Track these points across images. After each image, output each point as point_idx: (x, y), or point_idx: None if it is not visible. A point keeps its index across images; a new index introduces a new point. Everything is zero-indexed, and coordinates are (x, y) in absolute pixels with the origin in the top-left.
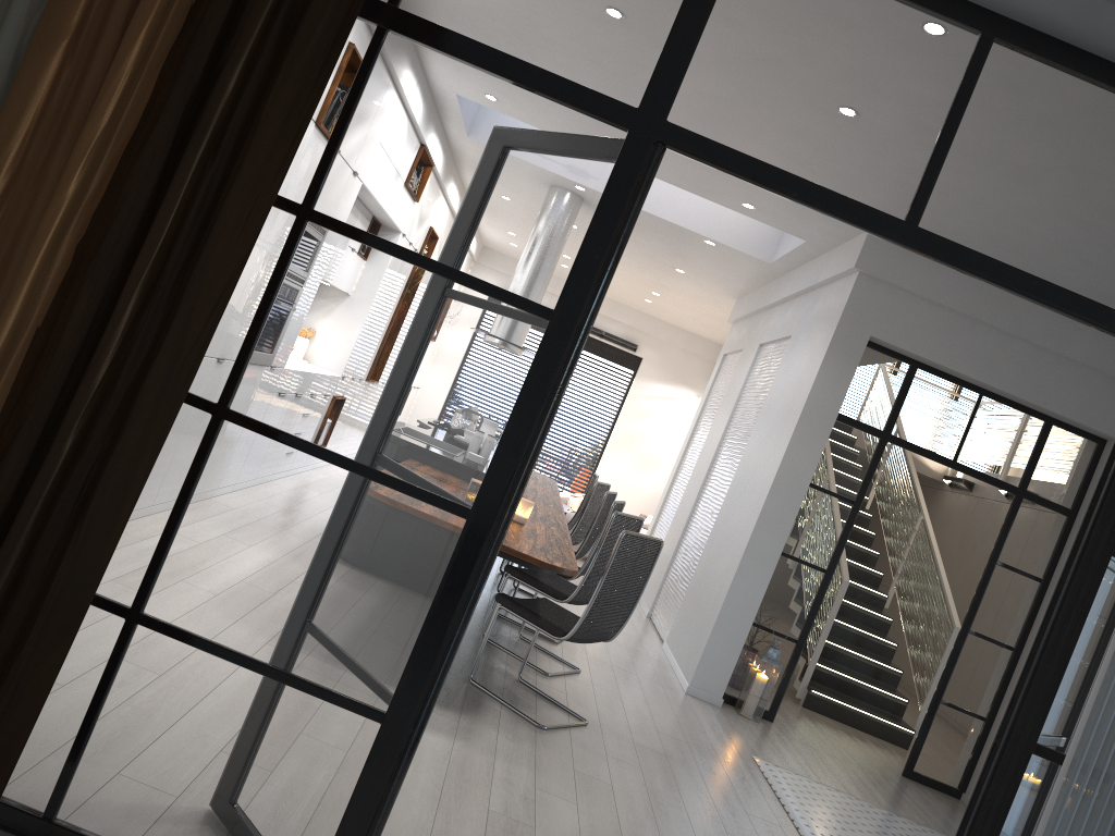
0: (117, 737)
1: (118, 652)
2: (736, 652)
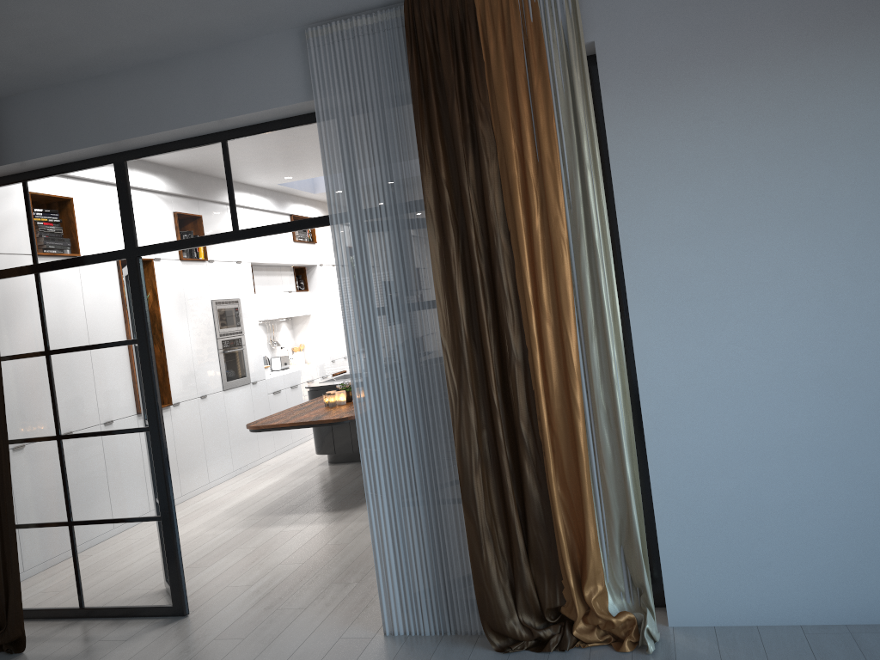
0: (87, 568)
1: (72, 538)
2: None
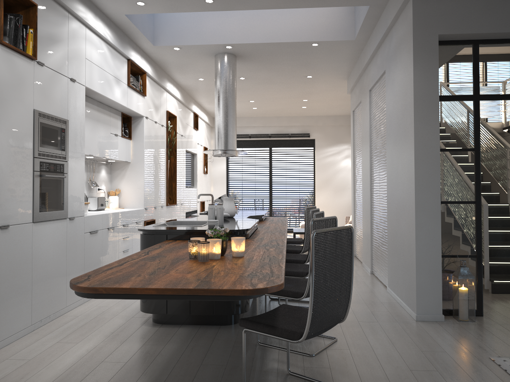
0: None
1: None
2: (439, 280)
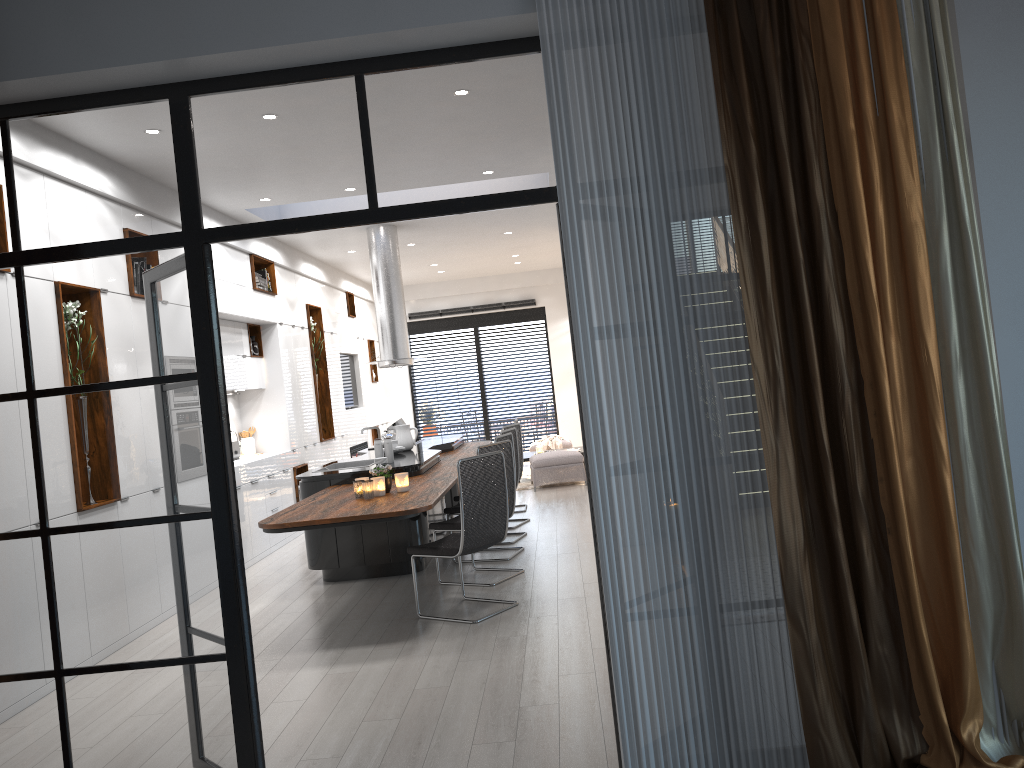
0: (86, 746)
1: (60, 698)
2: None
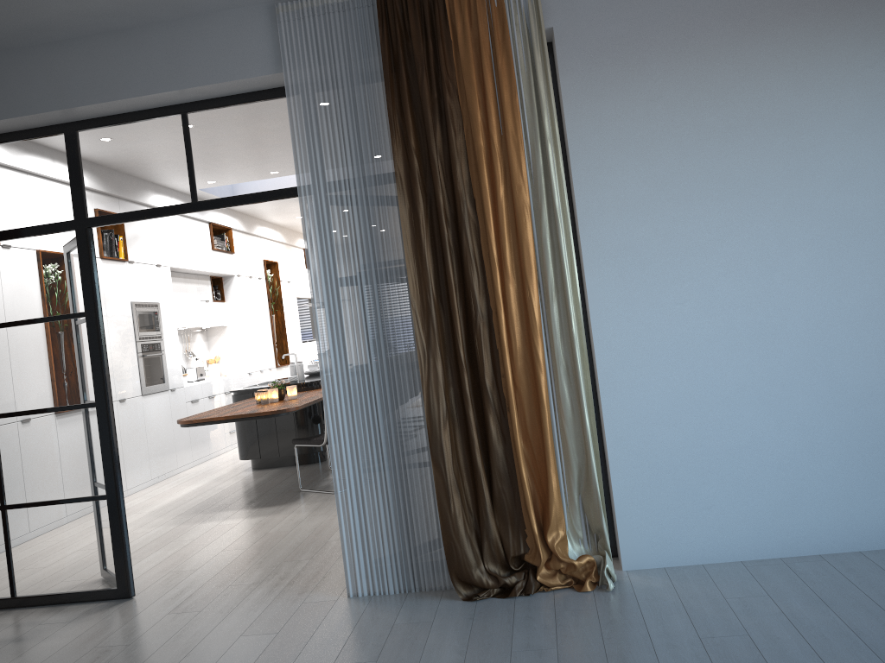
0: (21, 555)
1: (4, 523)
2: None
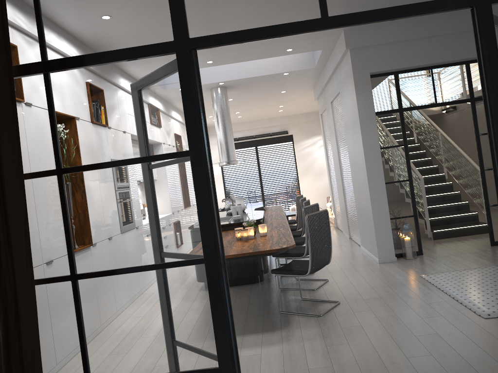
0: None
1: None
2: (390, 234)
